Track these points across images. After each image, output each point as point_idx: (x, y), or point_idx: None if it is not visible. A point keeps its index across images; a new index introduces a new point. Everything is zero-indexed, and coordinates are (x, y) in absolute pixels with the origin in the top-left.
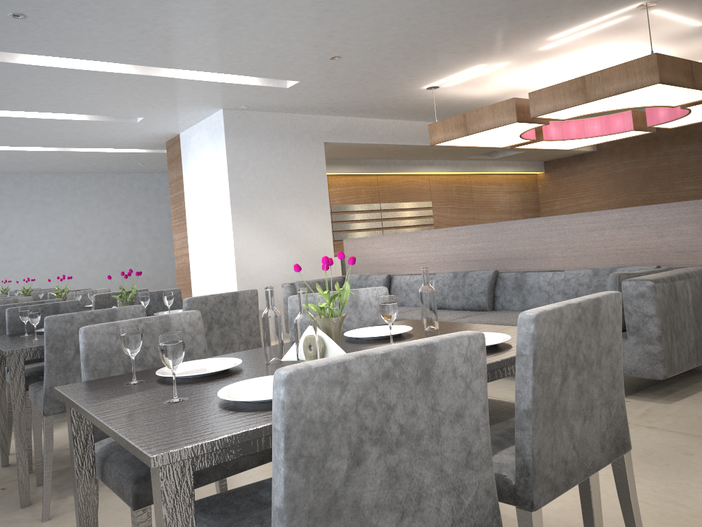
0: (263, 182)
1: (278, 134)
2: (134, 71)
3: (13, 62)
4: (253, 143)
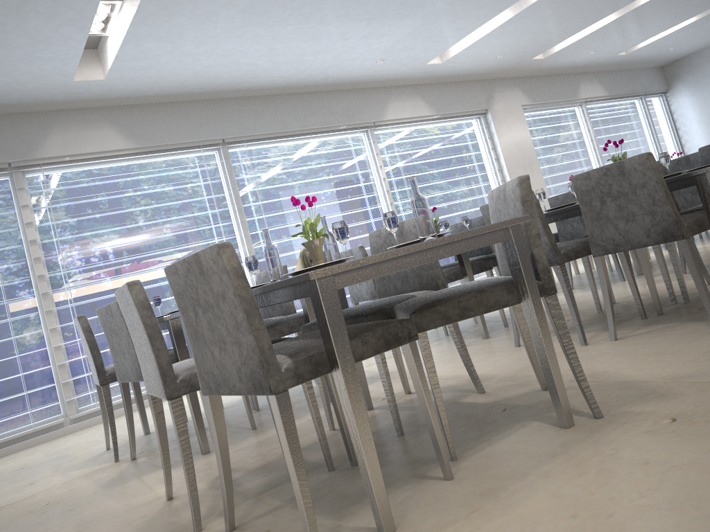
0: None
1: None
2: None
3: None
4: None
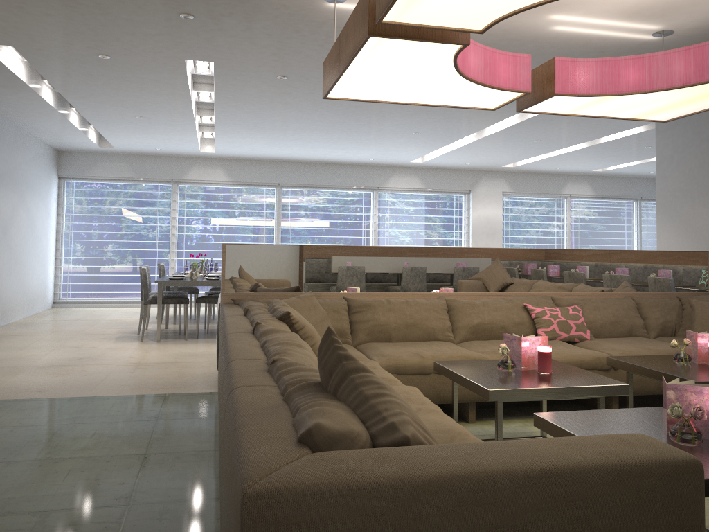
0: (686, 177)
1: (704, 115)
2: (518, 121)
3: (485, 136)
4: (678, 134)
